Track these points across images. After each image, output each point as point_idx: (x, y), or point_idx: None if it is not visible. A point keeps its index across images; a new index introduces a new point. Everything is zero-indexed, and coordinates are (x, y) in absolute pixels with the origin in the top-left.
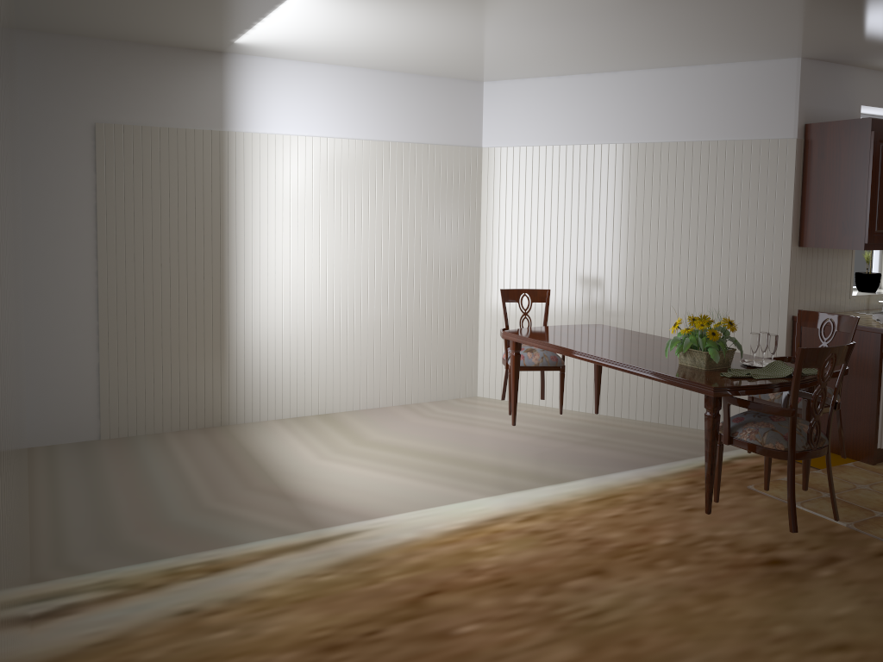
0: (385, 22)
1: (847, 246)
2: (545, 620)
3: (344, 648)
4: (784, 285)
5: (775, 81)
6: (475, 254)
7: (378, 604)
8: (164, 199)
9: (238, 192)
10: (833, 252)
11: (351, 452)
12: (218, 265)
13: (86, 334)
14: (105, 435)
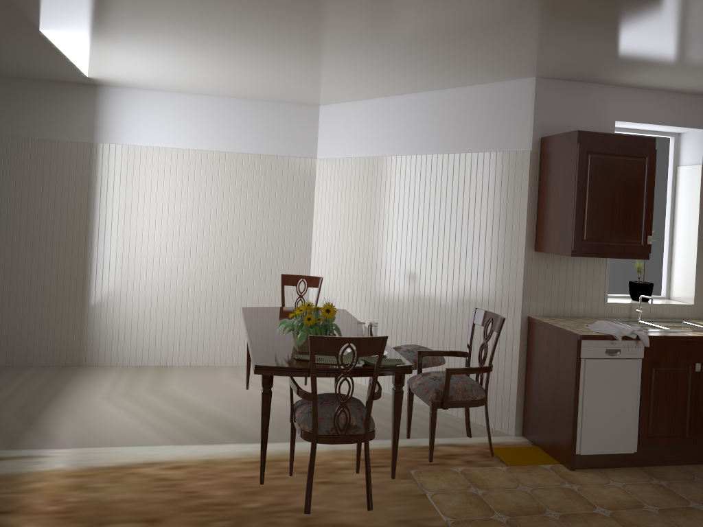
0: (149, 57)
1: (561, 251)
2: None
3: None
4: (519, 287)
5: (515, 99)
6: (307, 246)
7: None
8: (44, 191)
9: (102, 188)
10: (581, 258)
11: (133, 396)
12: (83, 243)
13: None
14: None
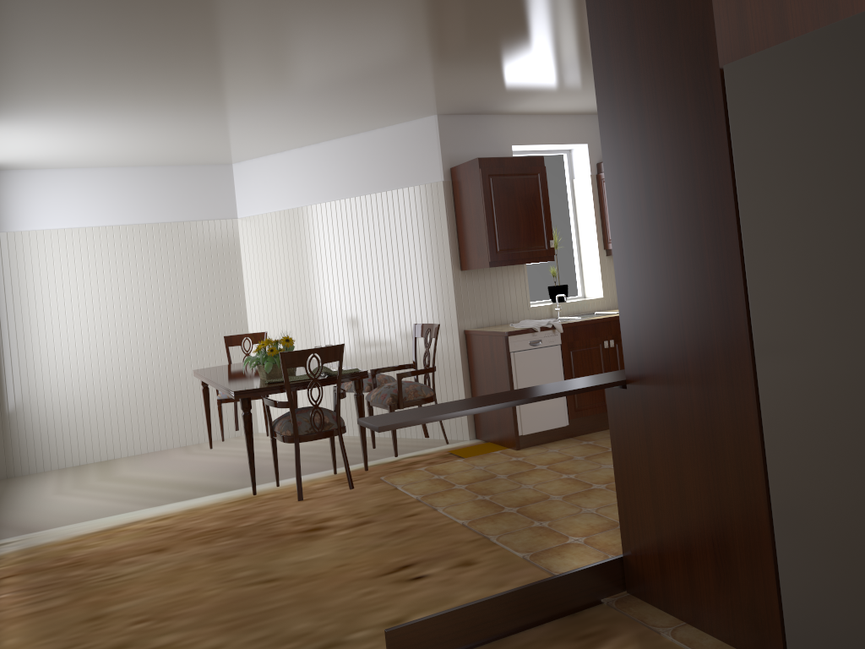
0: (57, 135)
1: (481, 265)
2: (70, 585)
3: None
4: (452, 305)
5: (423, 136)
6: (241, 309)
7: None
8: None
9: (6, 281)
10: (502, 271)
11: (87, 487)
12: None
13: None
14: None
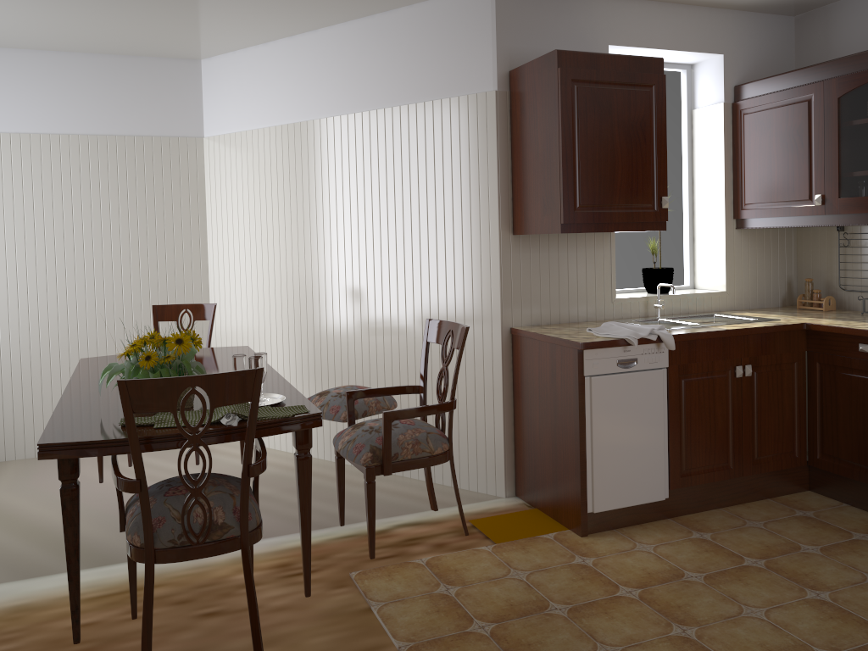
0: None
1: (548, 229)
2: None
3: None
4: (495, 287)
5: (470, 18)
6: (201, 265)
7: None
8: None
9: None
10: (577, 240)
11: None
12: None
13: None
14: None
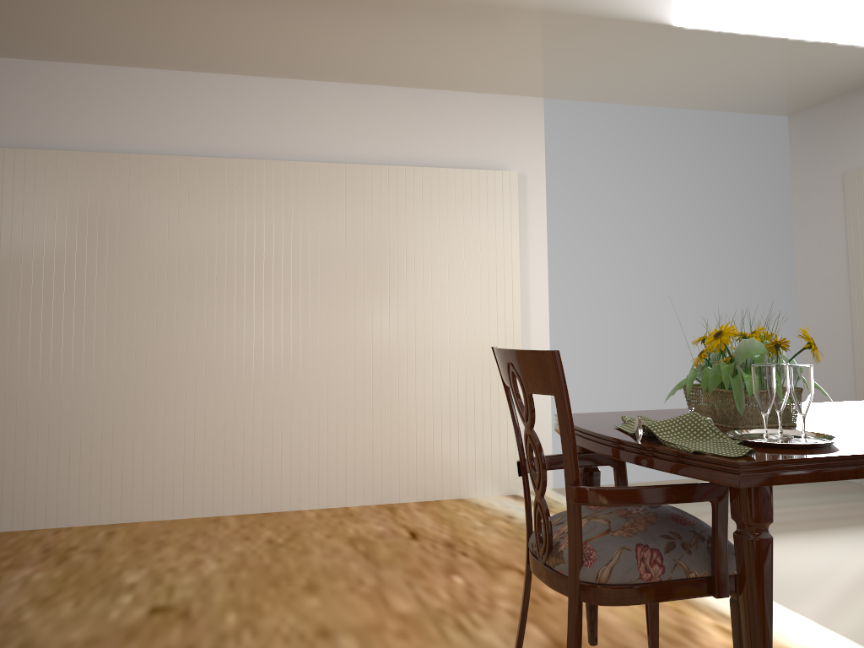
0: None
1: None
2: (460, 606)
3: (447, 547)
4: None
5: None
6: None
7: (507, 557)
8: None
9: None
10: None
11: None
12: None
13: (847, 374)
14: (863, 481)
